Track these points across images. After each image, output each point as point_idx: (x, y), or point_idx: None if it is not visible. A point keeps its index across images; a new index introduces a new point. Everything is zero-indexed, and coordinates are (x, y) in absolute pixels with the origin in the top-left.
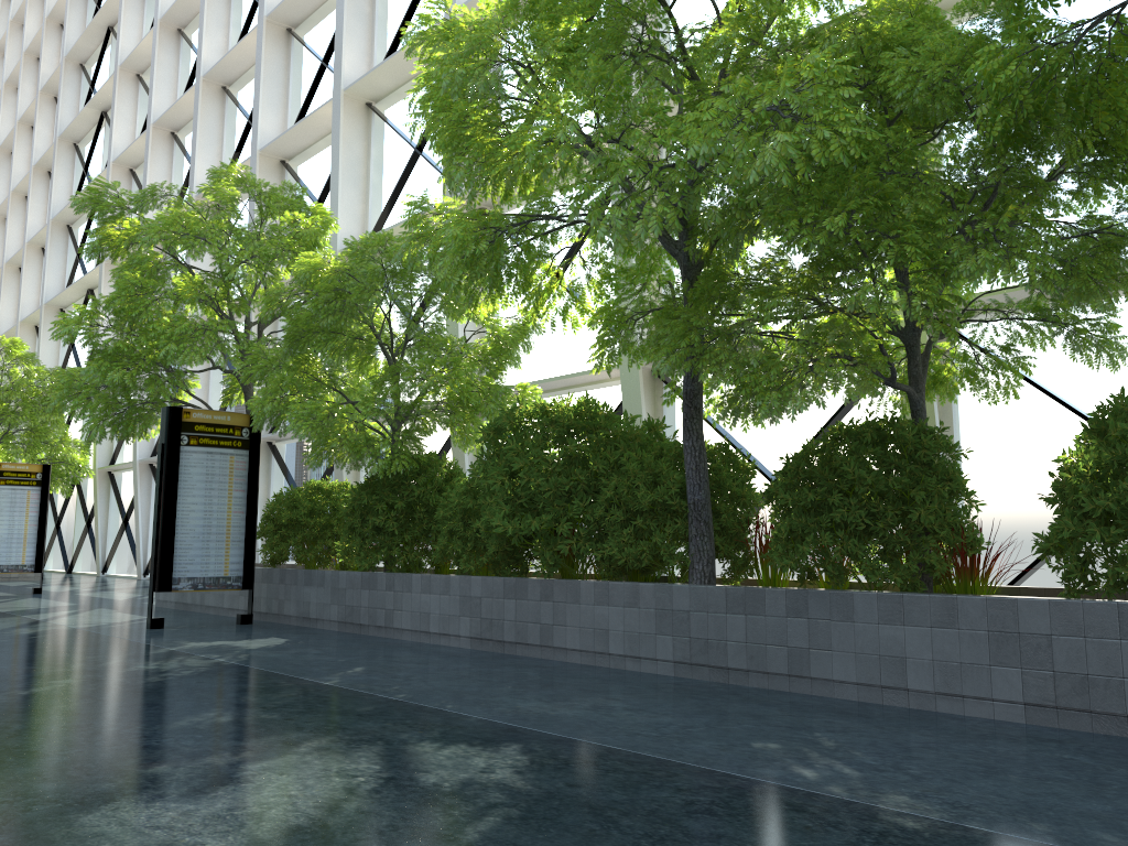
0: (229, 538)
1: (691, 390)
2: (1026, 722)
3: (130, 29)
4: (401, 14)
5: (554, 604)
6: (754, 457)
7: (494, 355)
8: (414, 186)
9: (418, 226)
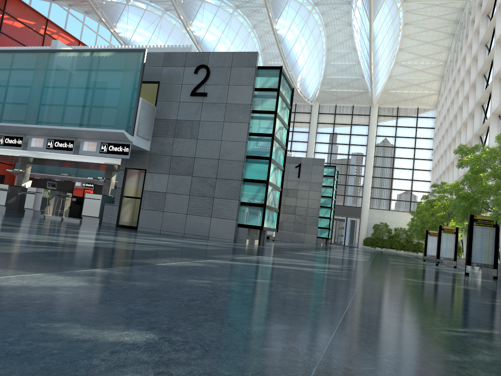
0: (488, 253)
1: None
2: None
3: (497, 62)
4: None
5: None
6: None
7: None
8: None
9: None
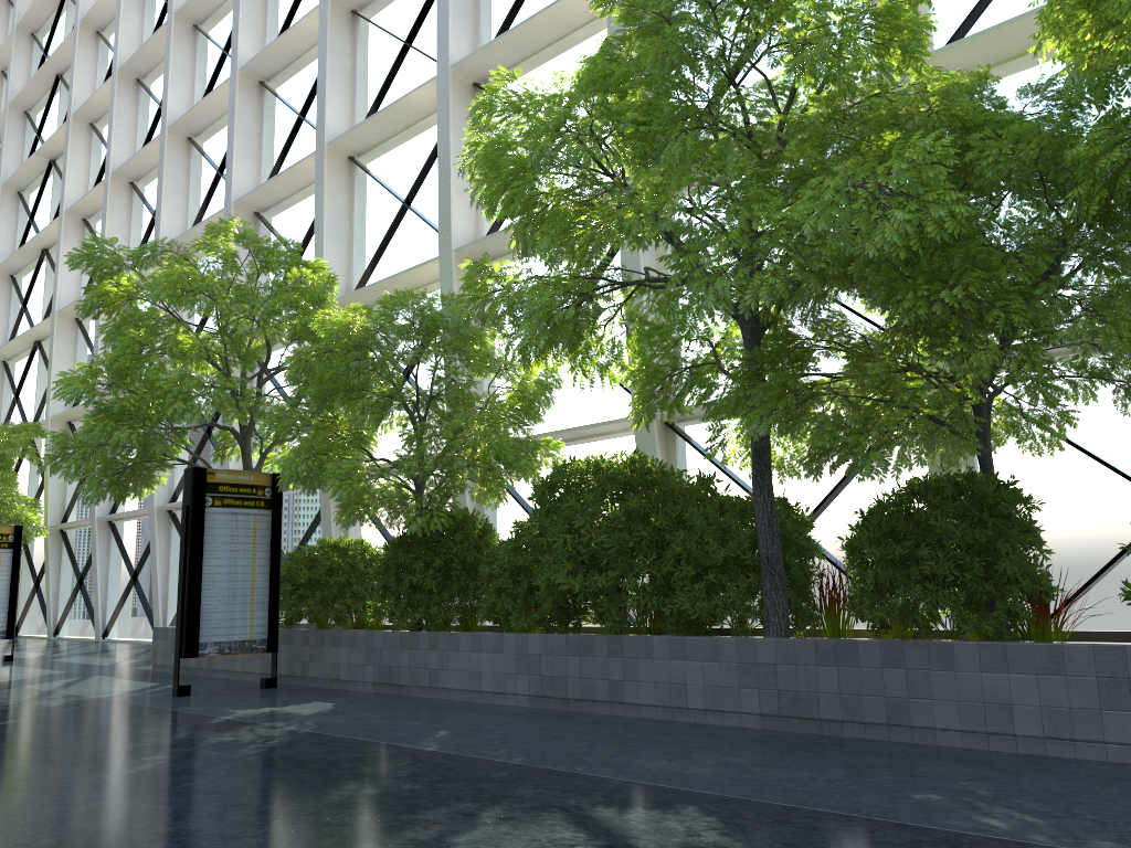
0: (254, 600)
1: (760, 447)
2: None
3: (83, 77)
4: (383, 70)
5: (624, 660)
6: None
7: (523, 410)
8: (401, 239)
9: (477, 288)
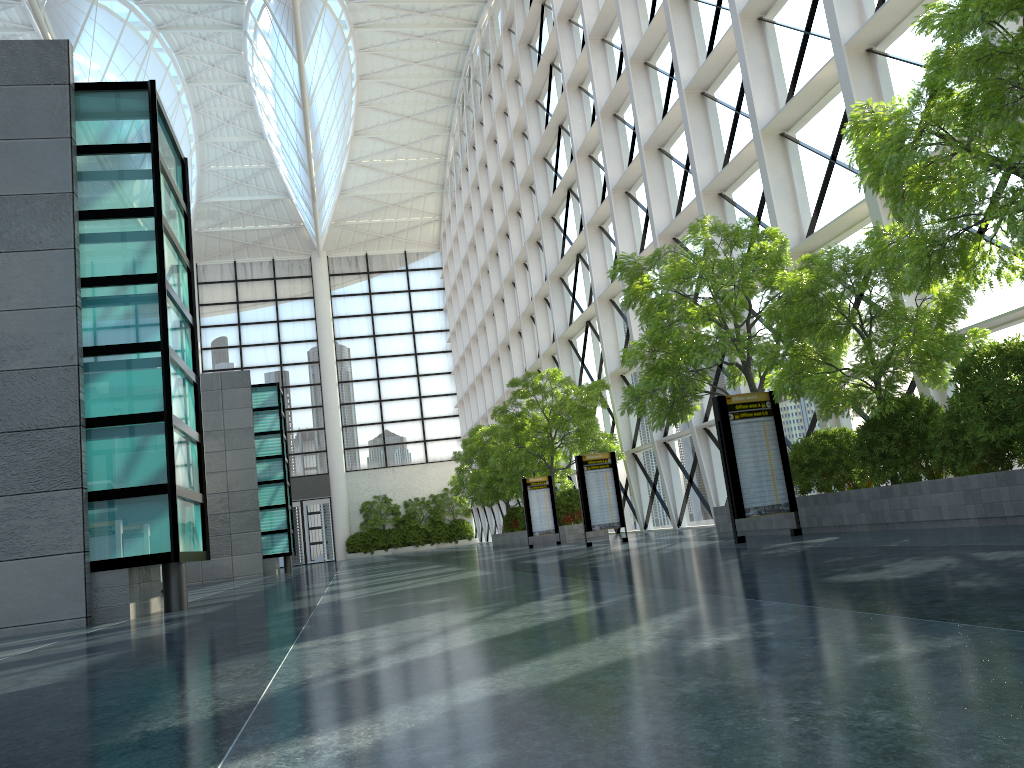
0: (774, 477)
1: None
2: None
3: (577, 124)
4: (792, 56)
5: None
6: None
7: (944, 314)
8: (834, 187)
9: (875, 246)
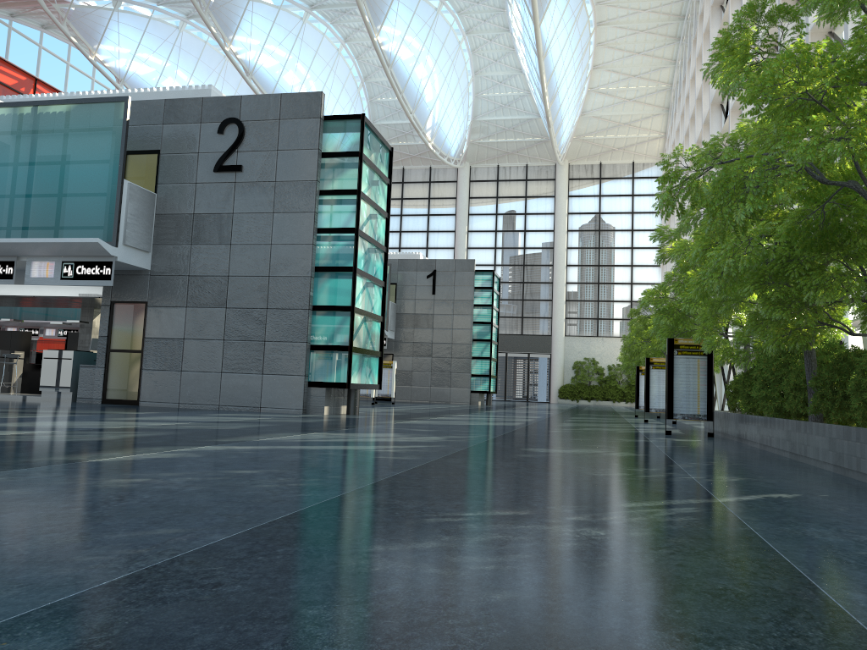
0: (699, 396)
1: None
2: (833, 471)
3: None
4: None
5: (771, 428)
6: None
7: None
8: None
9: None
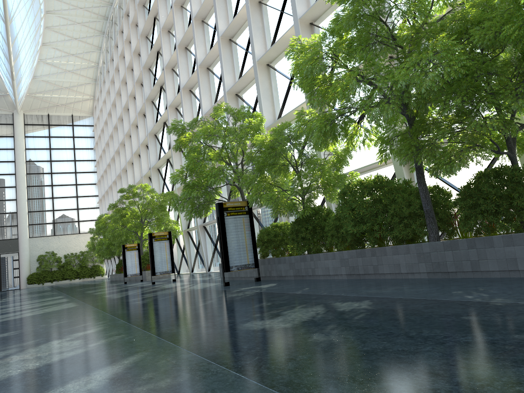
0: (247, 249)
1: (418, 167)
2: None
3: (166, 51)
4: (275, 24)
5: (377, 257)
6: (456, 187)
7: (337, 163)
8: (292, 95)
9: (301, 121)
